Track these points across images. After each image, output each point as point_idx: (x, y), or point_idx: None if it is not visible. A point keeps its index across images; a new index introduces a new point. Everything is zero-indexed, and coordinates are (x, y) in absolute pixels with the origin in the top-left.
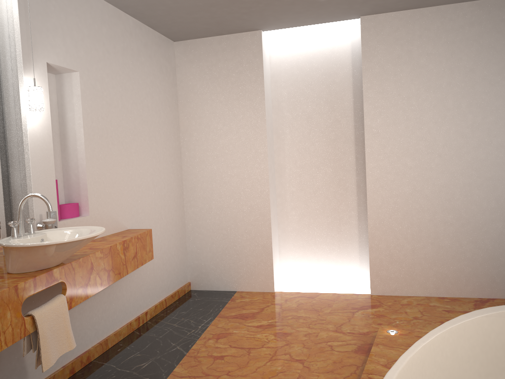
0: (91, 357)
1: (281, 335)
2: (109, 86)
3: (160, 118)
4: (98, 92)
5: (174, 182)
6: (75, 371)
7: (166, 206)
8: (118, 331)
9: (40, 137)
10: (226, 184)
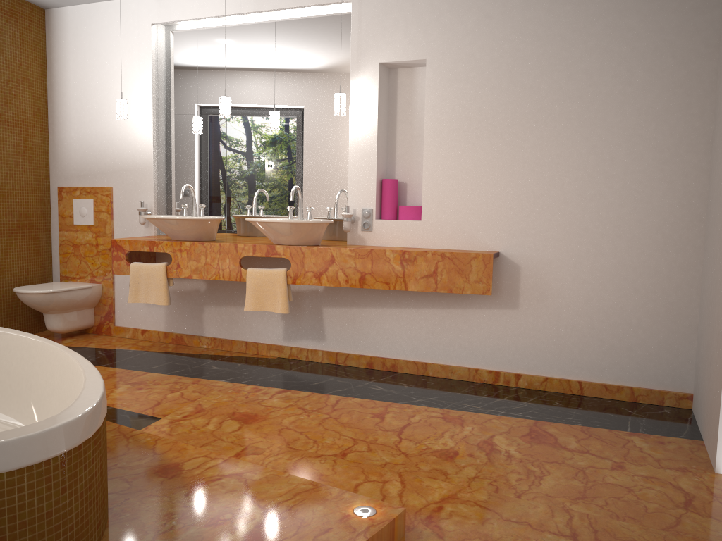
0: (399, 368)
1: (442, 453)
2: (483, 62)
3: (628, 85)
4: (458, 75)
5: (665, 199)
6: (373, 367)
7: (622, 237)
8: (448, 366)
9: (362, 138)
10: (720, 207)
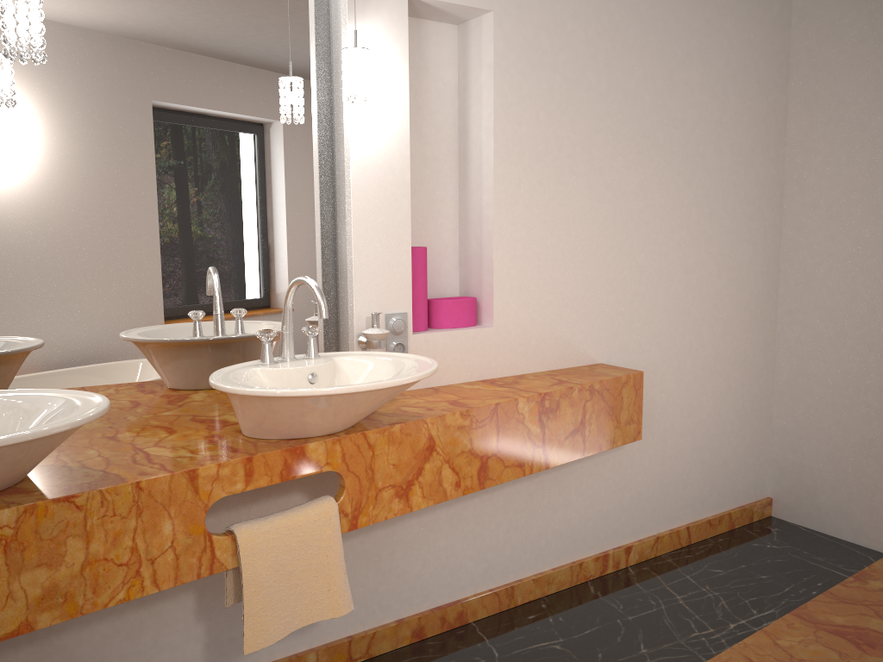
0: (470, 614)
1: None
2: (575, 39)
3: (724, 112)
4: (542, 56)
5: (751, 265)
6: (425, 635)
7: (718, 319)
8: (544, 574)
9: (380, 159)
10: None
